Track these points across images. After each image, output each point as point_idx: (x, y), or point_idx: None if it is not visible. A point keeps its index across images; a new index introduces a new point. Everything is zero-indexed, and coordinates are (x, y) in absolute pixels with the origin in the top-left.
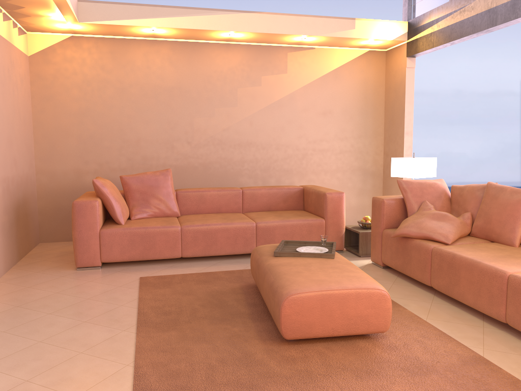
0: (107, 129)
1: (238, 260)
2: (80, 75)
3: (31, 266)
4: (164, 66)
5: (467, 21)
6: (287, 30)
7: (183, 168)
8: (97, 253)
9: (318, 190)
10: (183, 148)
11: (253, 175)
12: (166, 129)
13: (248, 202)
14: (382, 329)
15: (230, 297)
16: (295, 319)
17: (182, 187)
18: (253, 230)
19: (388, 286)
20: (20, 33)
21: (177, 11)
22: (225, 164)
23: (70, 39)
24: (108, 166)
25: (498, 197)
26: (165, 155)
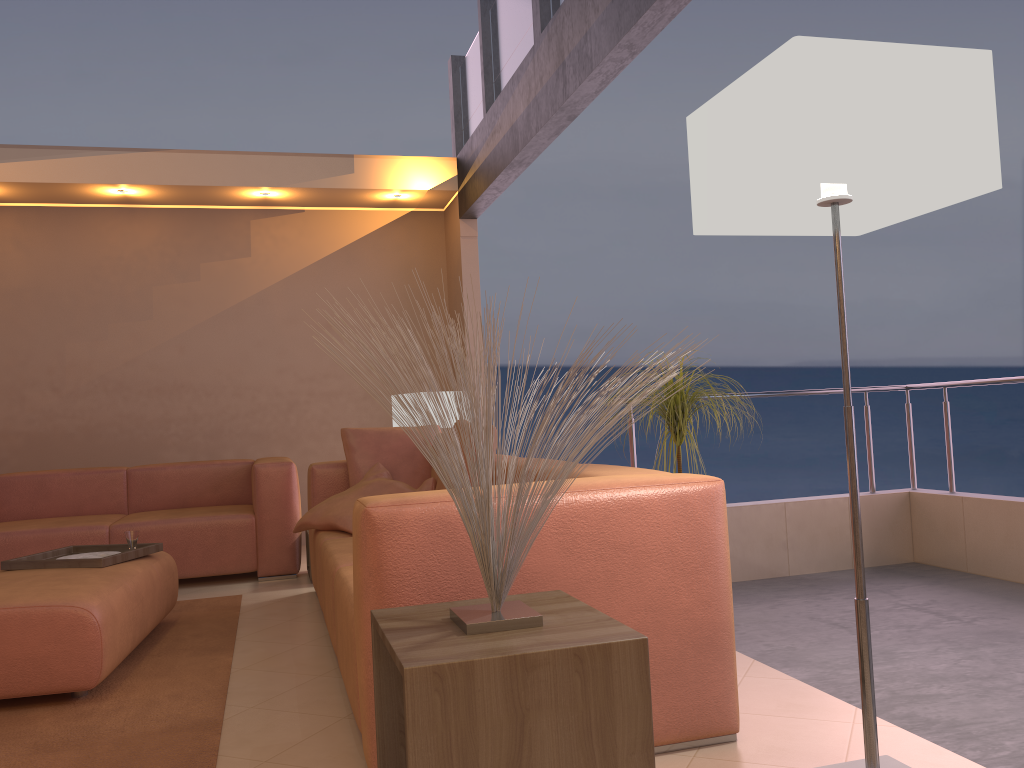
0: None
1: None
2: None
3: None
4: (6, 251)
5: (498, 148)
6: (222, 180)
7: (45, 437)
8: None
9: (255, 462)
10: (45, 399)
11: (189, 446)
12: (10, 365)
13: (138, 492)
14: (81, 682)
15: None
16: None
17: None
18: (103, 541)
19: (273, 624)
20: None
21: (4, 153)
22: (131, 426)
23: None
24: None
25: None
26: (6, 414)
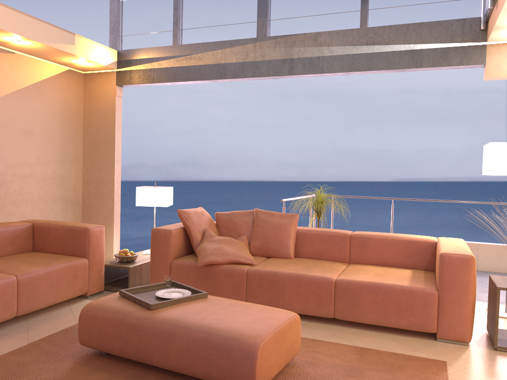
0: None
1: None
2: None
3: None
4: None
5: (194, 68)
6: (6, 26)
7: None
8: None
9: (70, 225)
10: None
11: None
12: None
13: None
14: (298, 350)
15: (91, 379)
16: (264, 368)
17: None
18: (14, 287)
19: None
20: None
21: None
22: None
23: None
24: None
25: (271, 221)
26: None
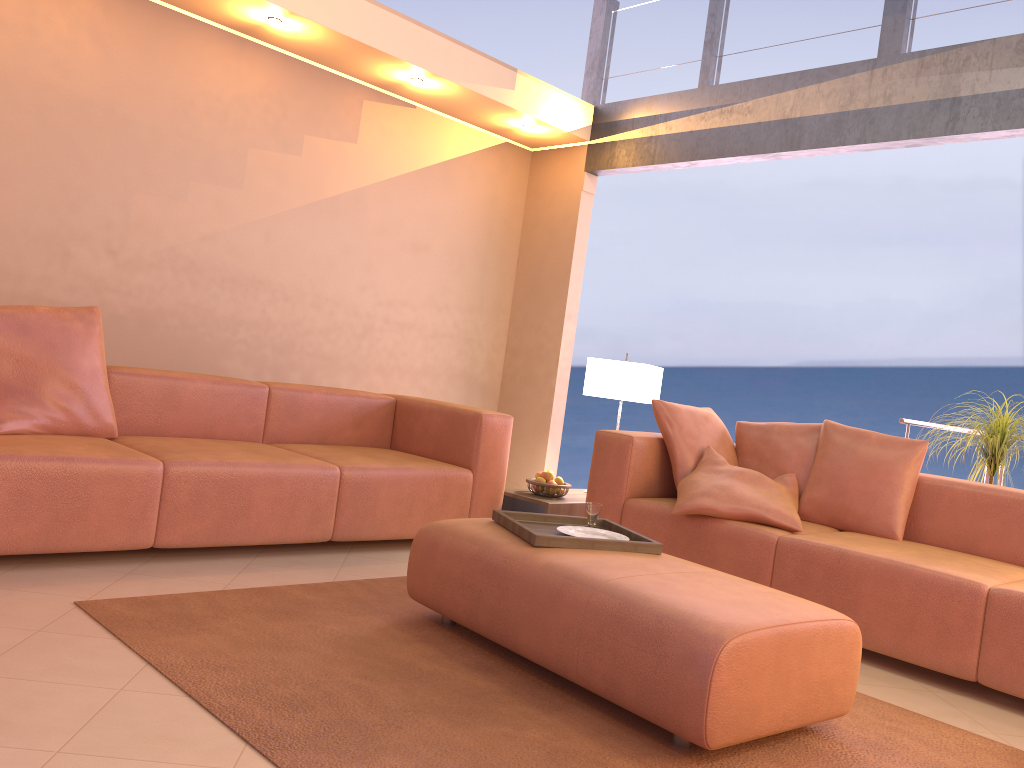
0: None
1: (293, 558)
2: None
3: None
4: (77, 41)
5: (736, 130)
6: (398, 50)
7: None
8: None
9: (453, 407)
10: (96, 263)
11: (256, 359)
12: (56, 203)
13: (279, 418)
14: (846, 707)
15: (402, 651)
16: (734, 699)
17: None
18: (334, 487)
19: None
20: None
21: None
22: (195, 321)
23: None
24: None
25: (857, 449)
26: (41, 272)
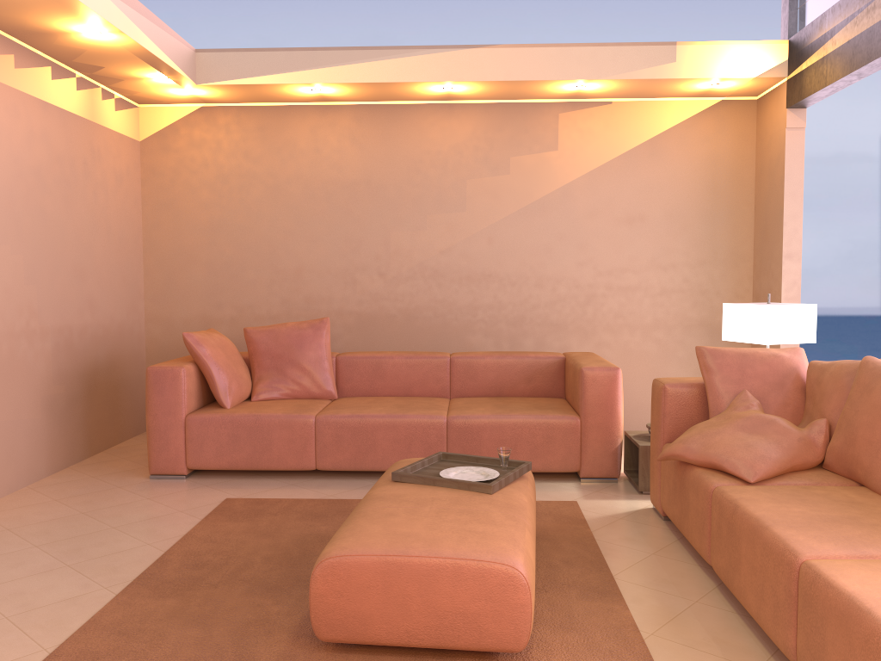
0: (251, 252)
1: None
2: (213, 167)
3: (97, 466)
4: (343, 147)
5: (878, 27)
6: (543, 74)
7: (372, 317)
8: (181, 453)
9: (577, 362)
10: (372, 283)
11: (493, 332)
12: (344, 251)
13: (460, 379)
14: (509, 645)
15: None
16: (335, 605)
17: (370, 349)
18: (442, 431)
19: (639, 557)
20: (120, 107)
21: (350, 55)
22: (444, 311)
23: (199, 112)
24: (252, 312)
25: (873, 390)
26: (341, 295)
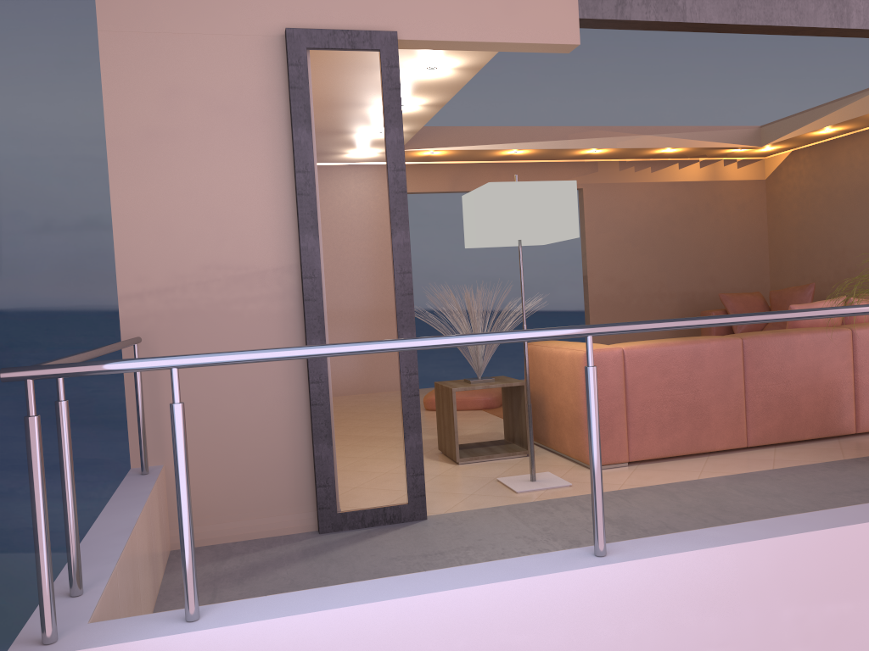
0: (817, 241)
1: None
2: (798, 188)
3: None
4: (865, 160)
5: None
6: None
7: None
8: None
9: None
10: None
11: None
12: (868, 234)
13: None
14: None
15: None
16: None
17: None
18: None
19: None
20: (742, 165)
21: (830, 106)
22: None
23: (790, 155)
24: (819, 281)
25: None
26: (868, 266)
